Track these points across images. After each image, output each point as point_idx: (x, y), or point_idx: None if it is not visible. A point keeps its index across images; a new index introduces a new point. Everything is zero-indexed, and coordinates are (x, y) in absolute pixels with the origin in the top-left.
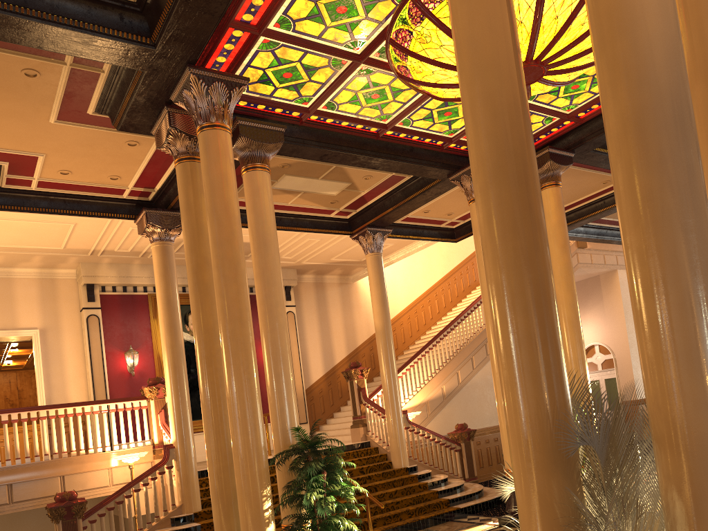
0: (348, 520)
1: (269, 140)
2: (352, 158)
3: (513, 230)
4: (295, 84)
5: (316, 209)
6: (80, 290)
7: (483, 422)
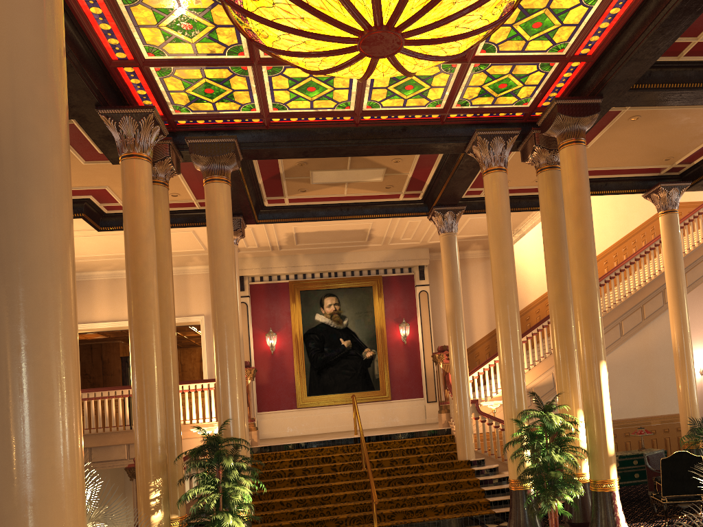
0: (235, 518)
1: (219, 152)
2: (336, 150)
3: None
4: (224, 96)
5: (379, 195)
6: None
7: None
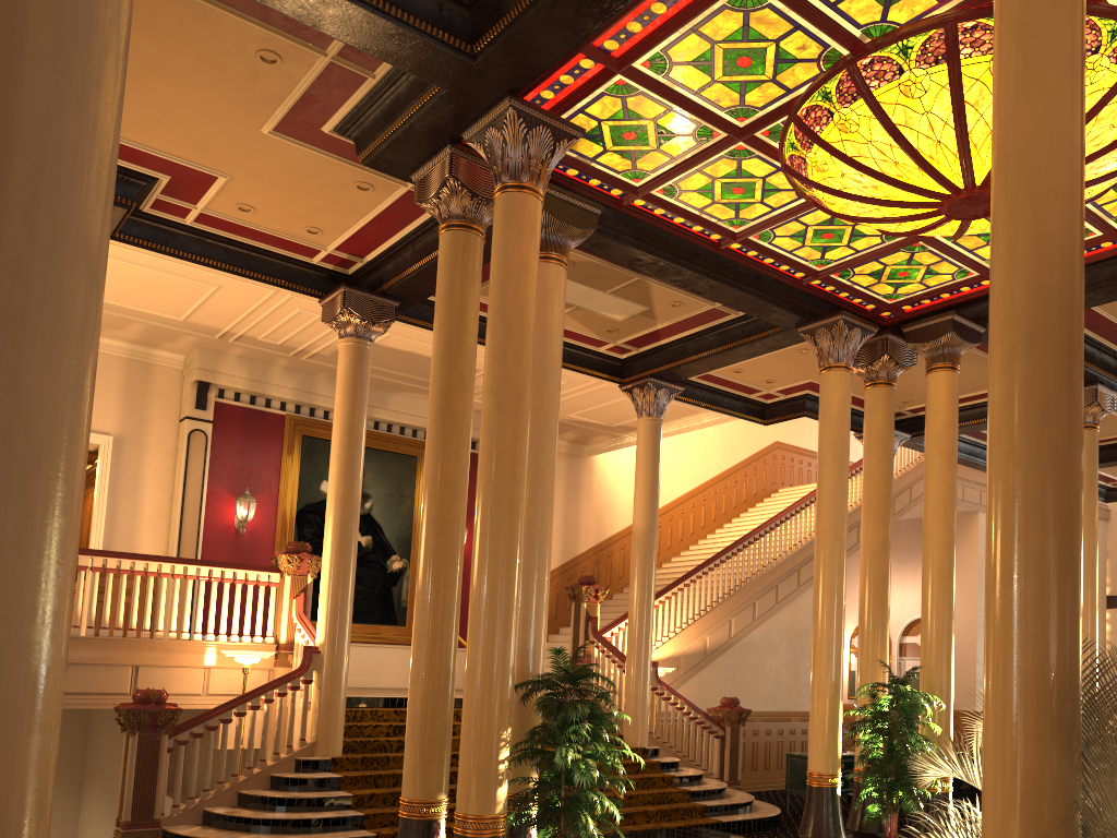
0: (607, 800)
1: (578, 223)
2: (674, 272)
3: (1047, 416)
4: (634, 150)
5: (582, 336)
6: (186, 389)
7: (754, 703)
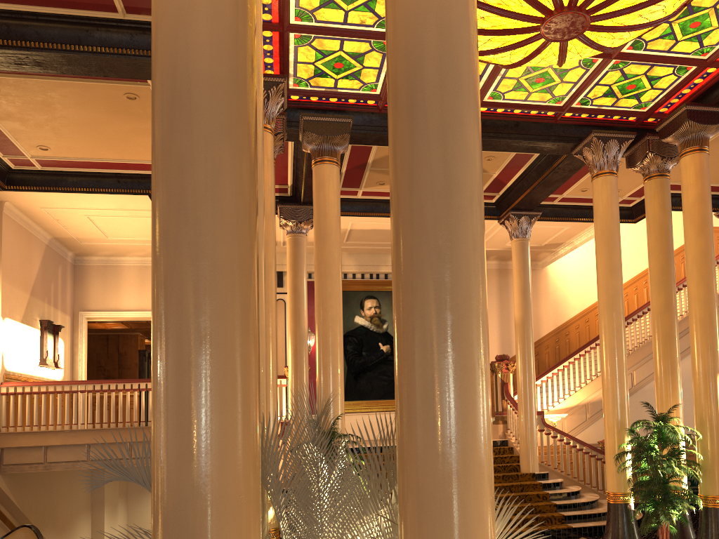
0: None
1: (334, 133)
2: None
3: None
4: (351, 72)
5: None
6: None
7: None
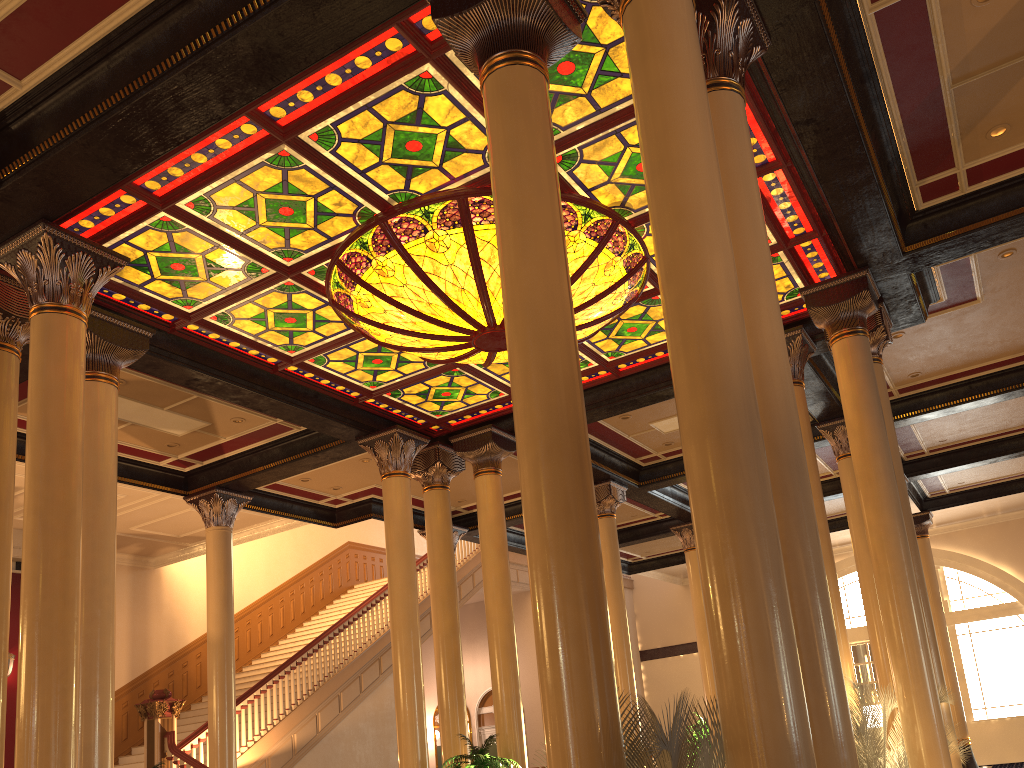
0: None
1: (128, 344)
2: (233, 391)
3: (570, 512)
4: (184, 279)
5: (140, 451)
6: None
7: None
